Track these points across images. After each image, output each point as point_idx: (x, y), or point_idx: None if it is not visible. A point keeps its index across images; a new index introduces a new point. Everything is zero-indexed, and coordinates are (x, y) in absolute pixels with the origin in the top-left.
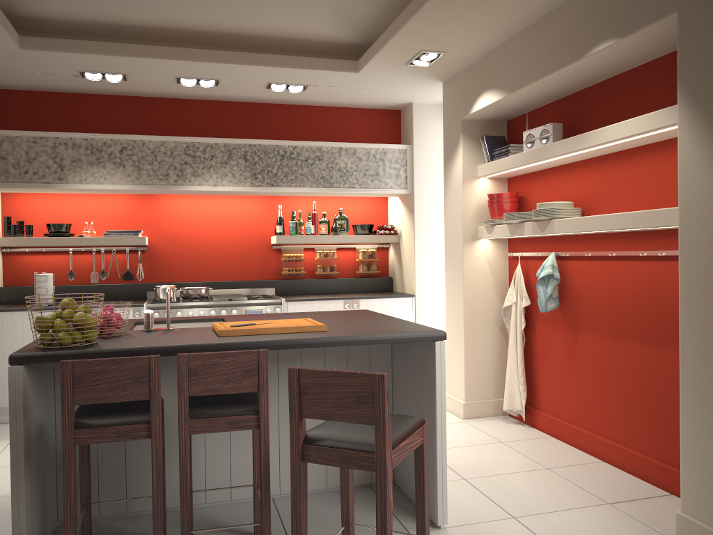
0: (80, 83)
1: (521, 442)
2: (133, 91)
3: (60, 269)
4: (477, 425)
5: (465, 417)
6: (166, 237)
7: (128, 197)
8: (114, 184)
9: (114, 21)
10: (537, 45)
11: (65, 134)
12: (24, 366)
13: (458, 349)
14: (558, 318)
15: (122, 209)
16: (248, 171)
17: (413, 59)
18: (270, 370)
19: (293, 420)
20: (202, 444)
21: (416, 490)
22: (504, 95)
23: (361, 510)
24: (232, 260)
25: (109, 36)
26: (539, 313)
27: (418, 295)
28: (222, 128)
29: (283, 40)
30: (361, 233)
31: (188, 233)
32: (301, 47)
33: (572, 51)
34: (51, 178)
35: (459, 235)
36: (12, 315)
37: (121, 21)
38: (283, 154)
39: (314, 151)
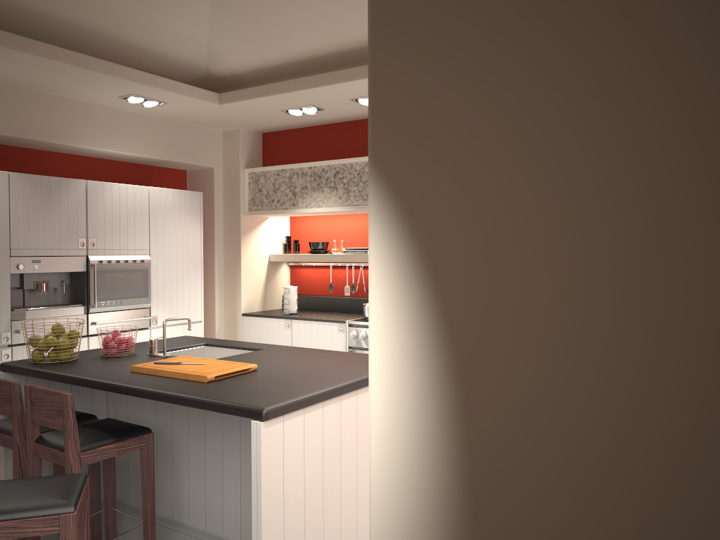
0: (303, 118)
1: None
2: (350, 116)
3: (325, 281)
4: None
5: None
6: None
7: None
8: (329, 207)
9: (275, 63)
10: None
11: (296, 165)
12: (10, 373)
13: None
14: None
15: None
16: None
17: None
18: None
19: None
20: (186, 468)
21: None
22: None
23: None
24: None
25: (286, 76)
26: None
27: None
28: None
29: None
30: None
31: None
32: None
33: None
34: (288, 205)
35: None
36: (260, 320)
37: (280, 62)
38: None
39: None
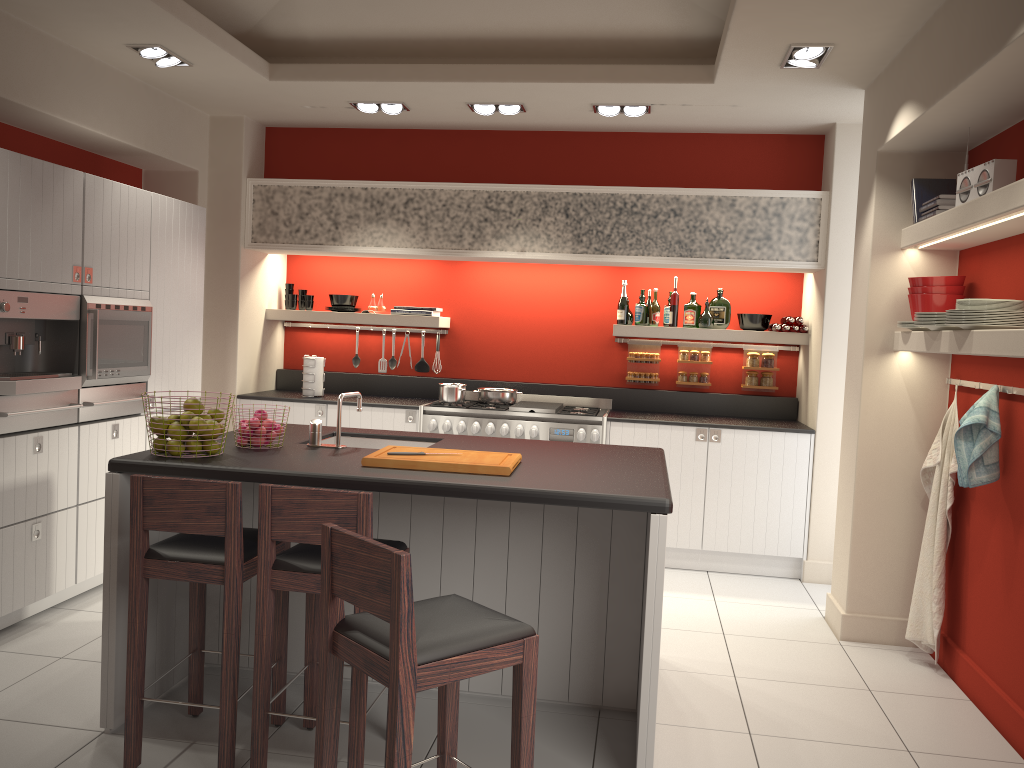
0: (361, 116)
1: (905, 697)
2: (428, 123)
3: (345, 351)
4: (853, 655)
5: (843, 637)
6: (473, 318)
7: (429, 263)
8: (395, 248)
9: (377, 35)
10: (959, 25)
11: (342, 183)
12: (126, 475)
13: (846, 526)
14: (998, 501)
15: (421, 278)
16: (569, 232)
17: (786, 58)
18: (465, 519)
19: (323, 595)
20: None
21: (512, 731)
22: (920, 111)
23: (555, 740)
24: (558, 355)
25: (378, 55)
26: (977, 488)
27: (820, 431)
28: (545, 170)
29: (602, 42)
30: (749, 326)
31: (501, 313)
32: (632, 49)
33: (995, 35)
34: (324, 239)
35: (861, 343)
36: (271, 405)
37: (385, 35)
38: (621, 207)
39: (668, 202)
